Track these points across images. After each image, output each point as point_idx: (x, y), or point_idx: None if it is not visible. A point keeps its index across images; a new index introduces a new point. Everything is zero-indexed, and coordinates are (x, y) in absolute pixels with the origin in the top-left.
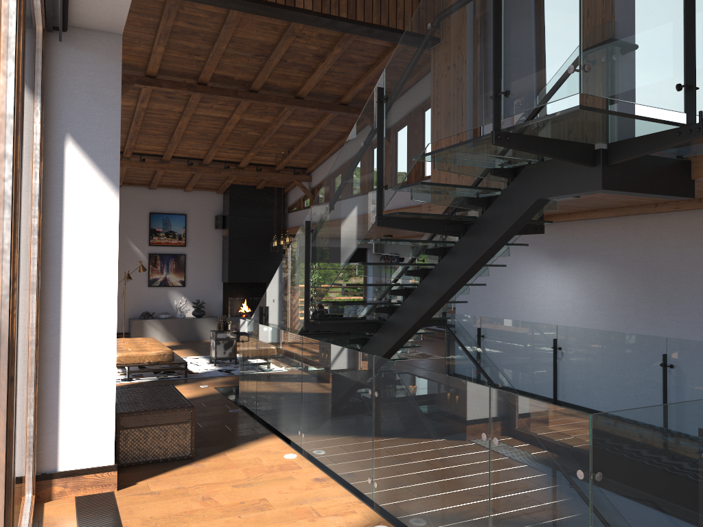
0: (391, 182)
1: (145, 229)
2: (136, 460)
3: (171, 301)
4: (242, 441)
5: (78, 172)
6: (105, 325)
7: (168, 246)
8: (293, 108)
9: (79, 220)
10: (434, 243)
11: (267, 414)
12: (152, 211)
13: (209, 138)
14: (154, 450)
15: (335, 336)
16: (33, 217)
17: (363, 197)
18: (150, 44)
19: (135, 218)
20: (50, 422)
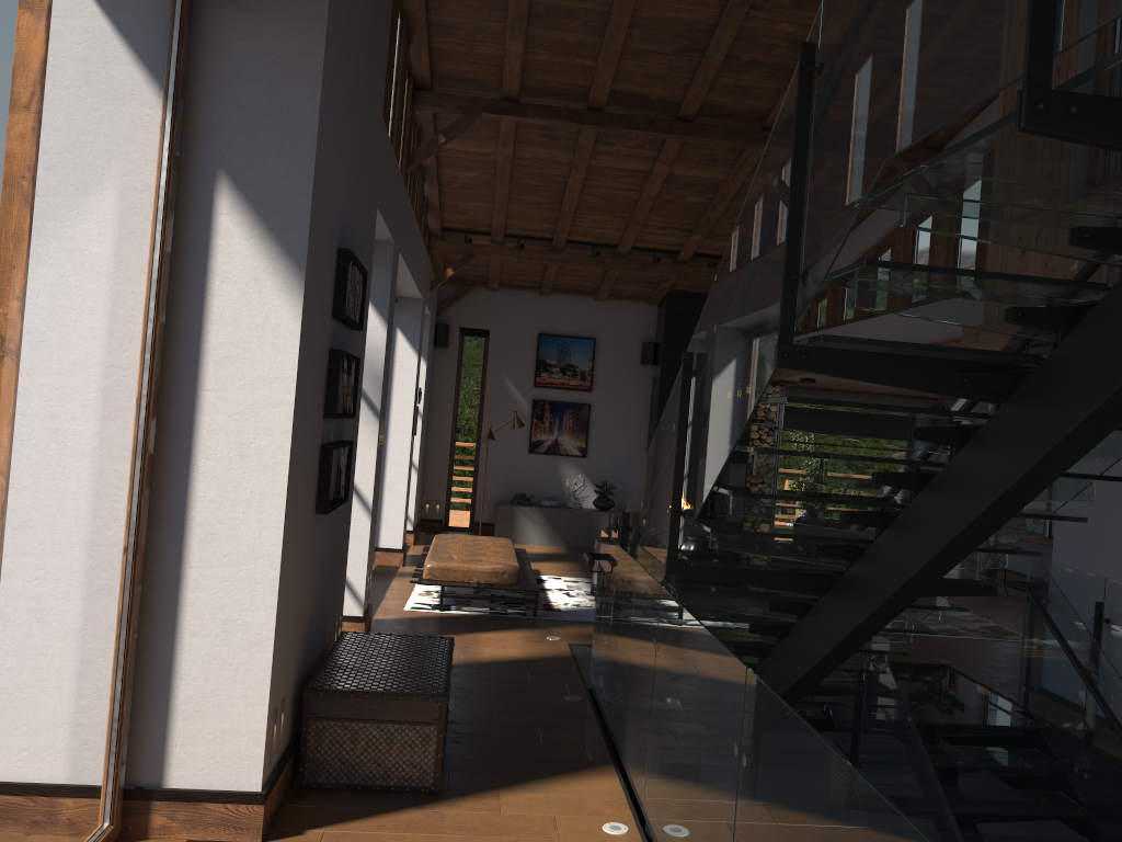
0: (813, 265)
1: (530, 360)
2: (334, 779)
3: (563, 480)
4: (546, 772)
5: (235, 241)
6: (262, 529)
7: (564, 390)
8: (760, 150)
9: (230, 330)
10: (937, 416)
11: (613, 722)
12: (543, 330)
13: (622, 209)
14: (366, 767)
15: (735, 593)
16: (130, 319)
17: (768, 301)
18: (501, 40)
19: (516, 341)
20: (156, 695)
